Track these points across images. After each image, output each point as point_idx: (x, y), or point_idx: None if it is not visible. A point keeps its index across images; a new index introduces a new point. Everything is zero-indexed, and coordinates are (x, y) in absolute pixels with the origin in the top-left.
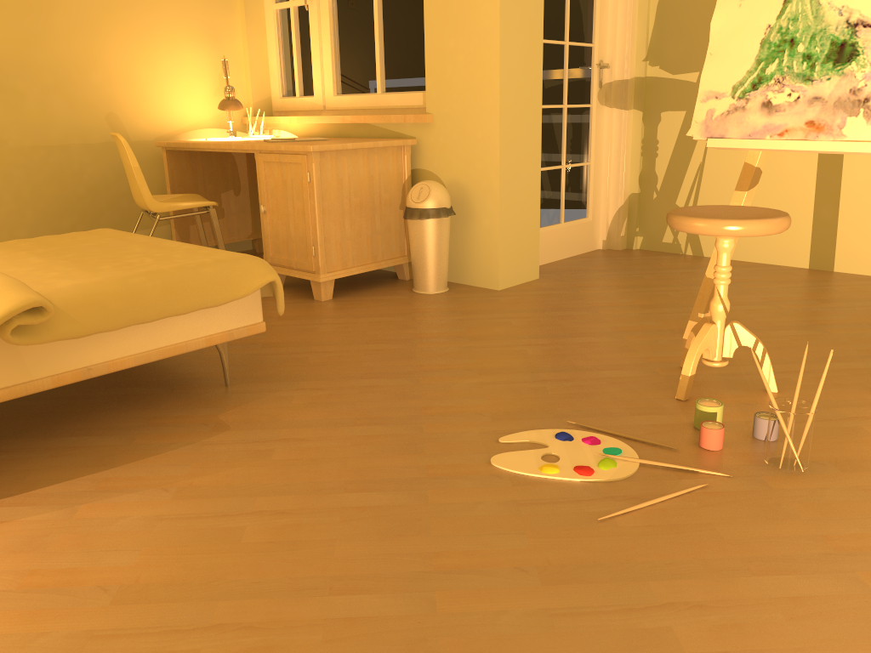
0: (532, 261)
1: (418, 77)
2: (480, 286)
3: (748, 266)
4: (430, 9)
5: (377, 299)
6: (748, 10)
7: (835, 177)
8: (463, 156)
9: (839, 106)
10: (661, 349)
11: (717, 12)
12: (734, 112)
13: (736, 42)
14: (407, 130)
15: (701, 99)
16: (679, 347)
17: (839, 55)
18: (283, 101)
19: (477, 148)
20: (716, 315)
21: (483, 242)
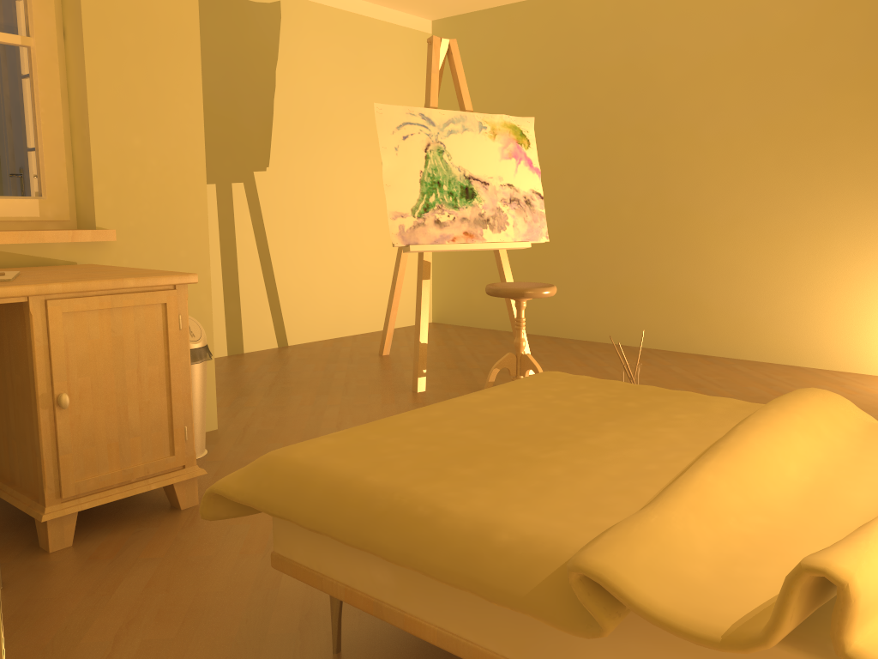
0: None
1: (16, 176)
2: None
3: None
4: (100, 92)
5: (215, 476)
6: (403, 158)
7: (235, 279)
8: None
9: (476, 223)
10: (446, 397)
11: (383, 156)
12: (418, 227)
13: (402, 179)
14: (58, 253)
15: (391, 217)
16: (440, 394)
17: (467, 194)
18: None
19: (181, 269)
20: (524, 348)
21: None
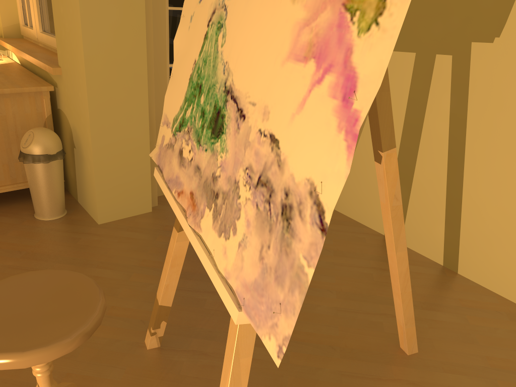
0: (143, 199)
1: None
2: (91, 216)
3: (337, 222)
4: None
5: None
6: (191, 36)
7: (411, 165)
8: (75, 108)
9: (205, 189)
10: (99, 361)
11: (179, 29)
12: (170, 148)
13: (182, 69)
14: (53, 76)
15: (162, 121)
16: (121, 359)
17: (215, 125)
18: (23, 28)
19: (80, 105)
20: None
21: (89, 183)
